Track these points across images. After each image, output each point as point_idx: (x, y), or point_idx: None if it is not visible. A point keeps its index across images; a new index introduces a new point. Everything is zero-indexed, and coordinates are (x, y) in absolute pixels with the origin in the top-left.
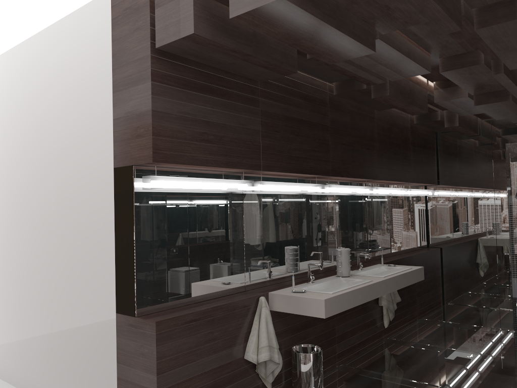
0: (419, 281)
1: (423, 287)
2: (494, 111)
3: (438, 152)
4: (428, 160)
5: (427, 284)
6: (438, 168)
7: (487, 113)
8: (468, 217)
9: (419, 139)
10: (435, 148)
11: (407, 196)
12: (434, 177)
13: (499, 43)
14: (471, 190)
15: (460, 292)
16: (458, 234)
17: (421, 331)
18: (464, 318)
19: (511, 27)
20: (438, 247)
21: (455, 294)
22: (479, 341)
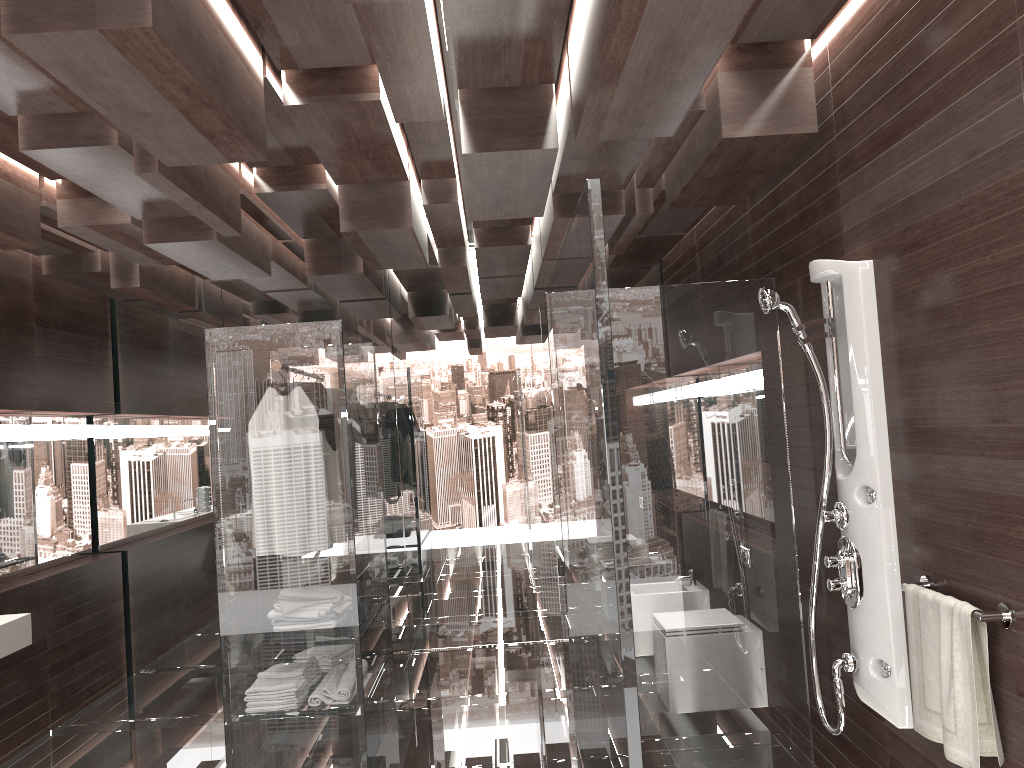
0: (59, 638)
1: (72, 649)
2: (196, 260)
3: (117, 342)
4: (90, 360)
5: (84, 639)
6: (119, 378)
7: (186, 265)
8: (181, 482)
9: (61, 312)
10: (110, 334)
11: (34, 441)
12: (108, 397)
13: (97, 89)
14: (186, 424)
15: (165, 643)
16: (161, 517)
17: (43, 764)
18: (160, 703)
19: (98, 48)
20: (119, 550)
21: (155, 649)
22: (170, 757)
